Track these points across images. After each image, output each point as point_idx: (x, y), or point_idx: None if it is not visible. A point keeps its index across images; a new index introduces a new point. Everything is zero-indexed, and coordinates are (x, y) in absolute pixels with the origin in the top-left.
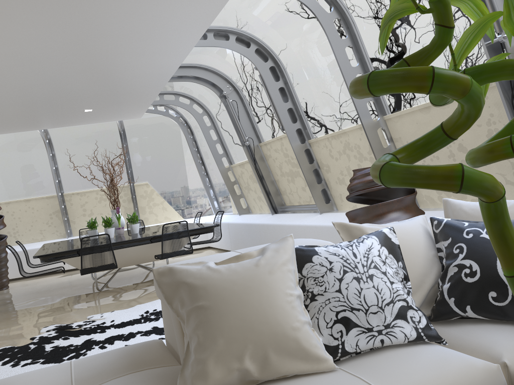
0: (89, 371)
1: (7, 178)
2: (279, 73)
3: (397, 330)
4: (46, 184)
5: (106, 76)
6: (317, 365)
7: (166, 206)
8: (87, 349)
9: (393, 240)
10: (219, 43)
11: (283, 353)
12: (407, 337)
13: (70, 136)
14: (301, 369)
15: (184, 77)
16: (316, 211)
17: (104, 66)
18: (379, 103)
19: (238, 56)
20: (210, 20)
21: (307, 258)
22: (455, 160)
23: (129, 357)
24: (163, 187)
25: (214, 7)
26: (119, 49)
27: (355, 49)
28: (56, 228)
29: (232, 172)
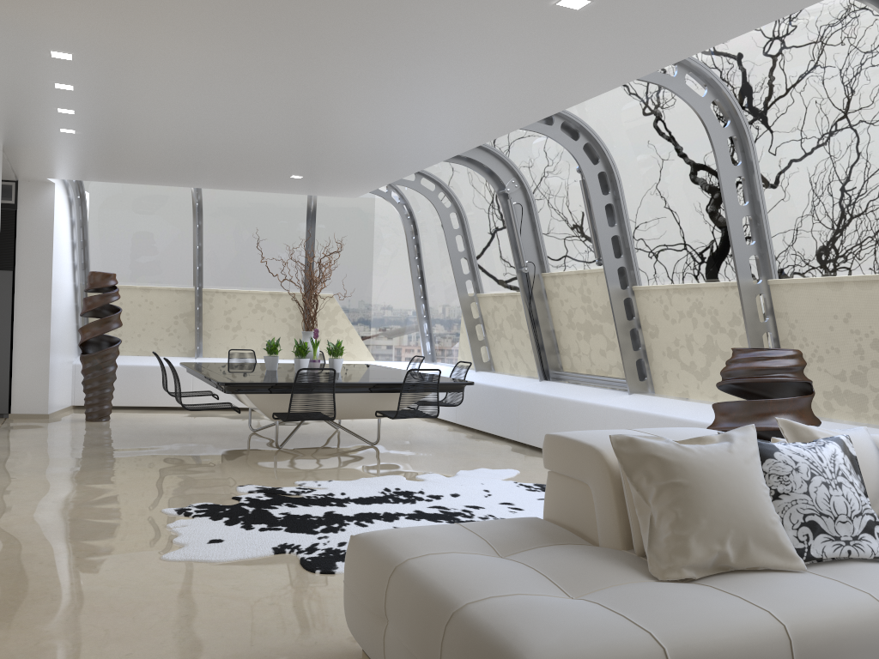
0: (500, 535)
1: (122, 250)
2: (610, 184)
3: (864, 544)
4: (180, 269)
5: (366, 143)
6: (790, 562)
7: (353, 336)
8: (340, 524)
9: (850, 450)
10: (538, 127)
11: (761, 544)
12: (874, 552)
13: (231, 202)
14: (775, 563)
15: (454, 157)
16: (619, 388)
17: (378, 132)
18: (764, 260)
19: (548, 145)
20: (563, 107)
21: (767, 453)
22: (862, 358)
23: (535, 529)
24: (354, 306)
25: (582, 95)
26: (417, 118)
27: (747, 182)
28: (180, 339)
29: (477, 304)
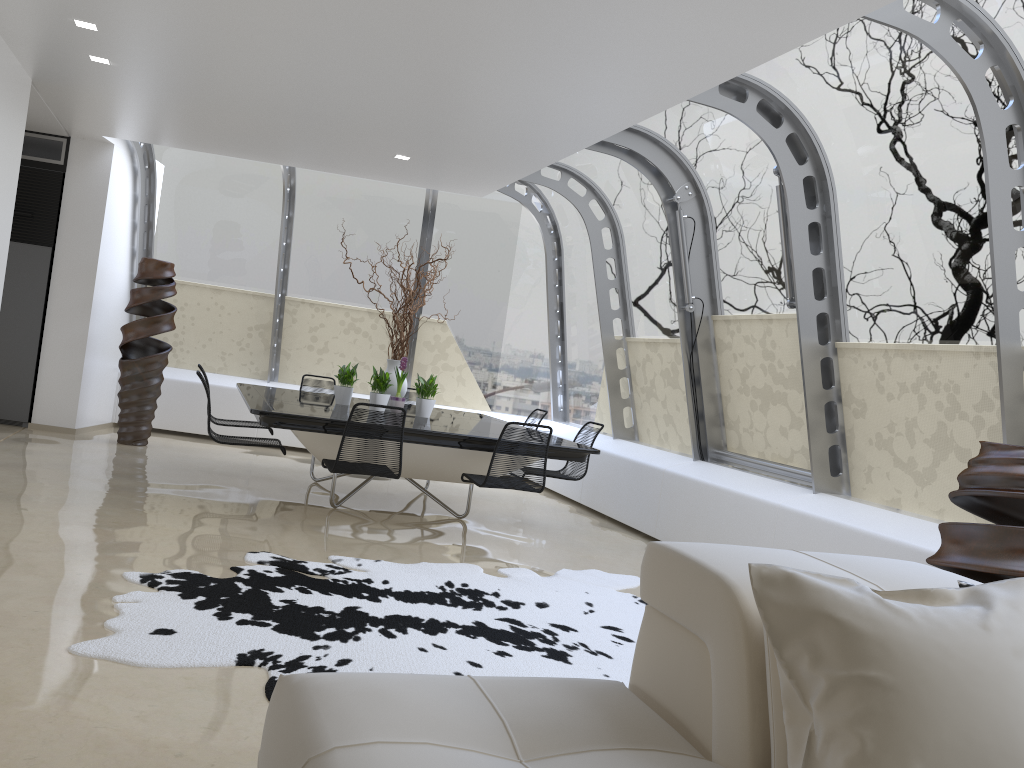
0: (532, 715)
1: (193, 238)
2: (819, 195)
3: None
4: (260, 269)
5: (484, 107)
6: None
7: (466, 376)
8: (357, 628)
9: None
10: (724, 103)
11: None
12: None
13: (331, 191)
14: None
15: (609, 147)
16: (801, 483)
17: (497, 89)
18: None
19: (739, 136)
20: (759, 60)
21: None
22: None
23: (601, 709)
24: (471, 339)
25: (787, 39)
26: (548, 67)
27: None
28: (252, 357)
29: (625, 351)
